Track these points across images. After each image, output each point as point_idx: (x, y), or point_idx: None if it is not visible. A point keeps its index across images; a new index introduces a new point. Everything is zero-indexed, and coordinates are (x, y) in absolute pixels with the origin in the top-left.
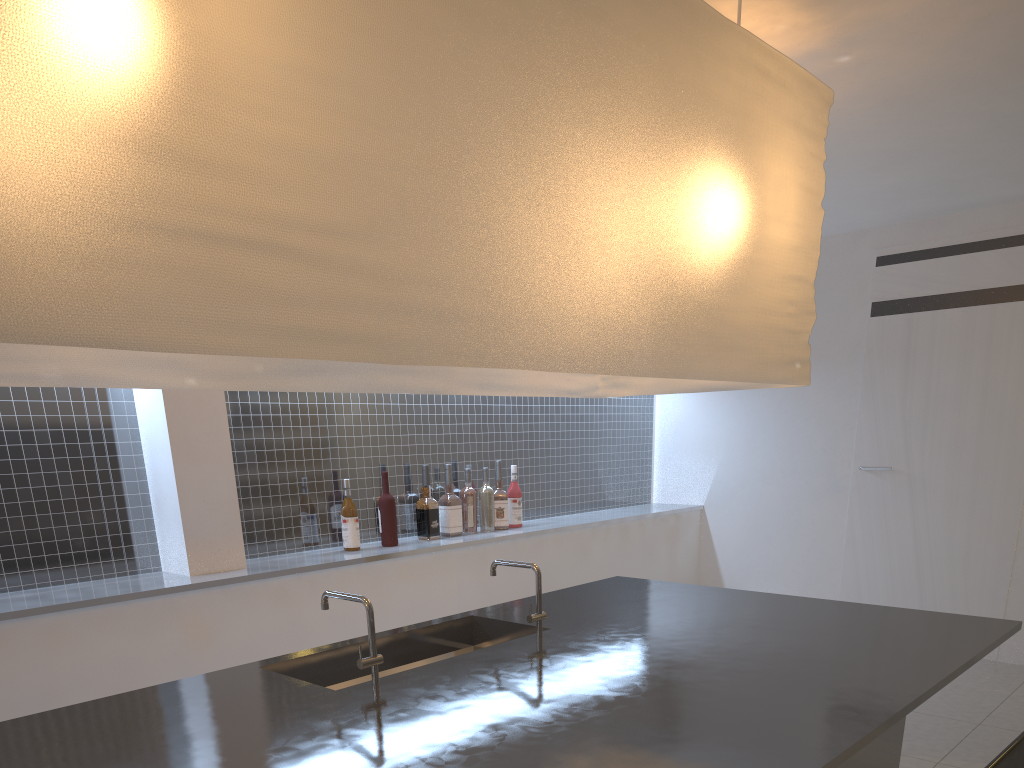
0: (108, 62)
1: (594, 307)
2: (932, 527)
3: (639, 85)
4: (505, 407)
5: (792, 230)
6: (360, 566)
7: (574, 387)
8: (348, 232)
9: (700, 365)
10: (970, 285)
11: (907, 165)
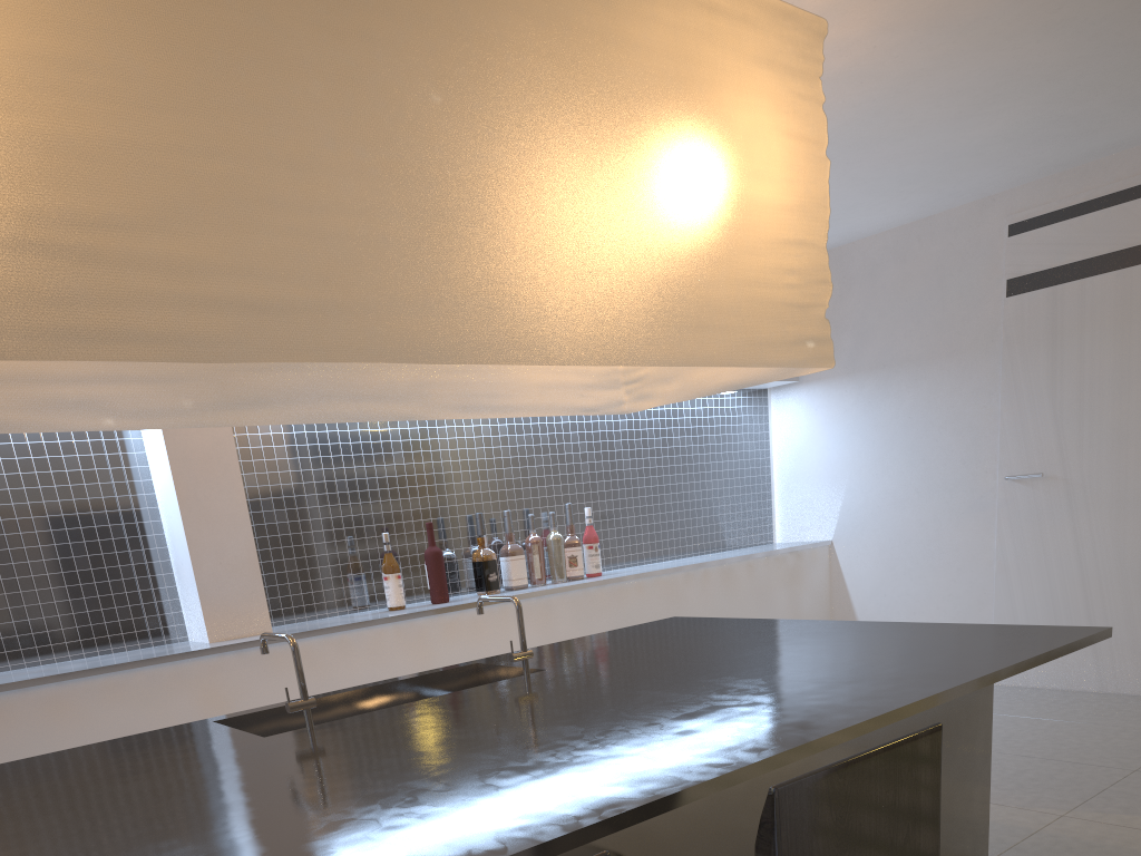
0: None
1: (483, 289)
2: (1098, 541)
3: (518, 36)
4: (579, 445)
5: (780, 186)
6: (397, 625)
7: (590, 403)
8: (124, 224)
9: (655, 349)
10: (1123, 243)
11: (1001, 105)
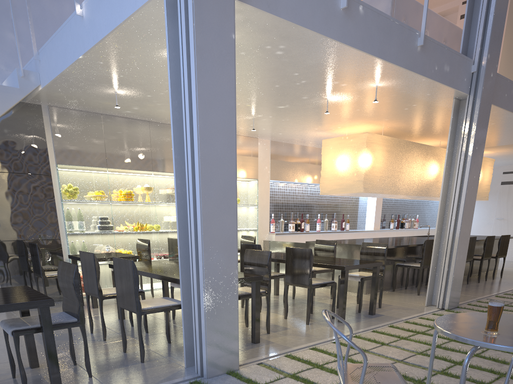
0: (440, 177)
1: None
2: (512, 232)
3: None
4: (415, 202)
5: (487, 179)
6: (396, 231)
7: None
8: None
9: None
10: None
11: (508, 160)
